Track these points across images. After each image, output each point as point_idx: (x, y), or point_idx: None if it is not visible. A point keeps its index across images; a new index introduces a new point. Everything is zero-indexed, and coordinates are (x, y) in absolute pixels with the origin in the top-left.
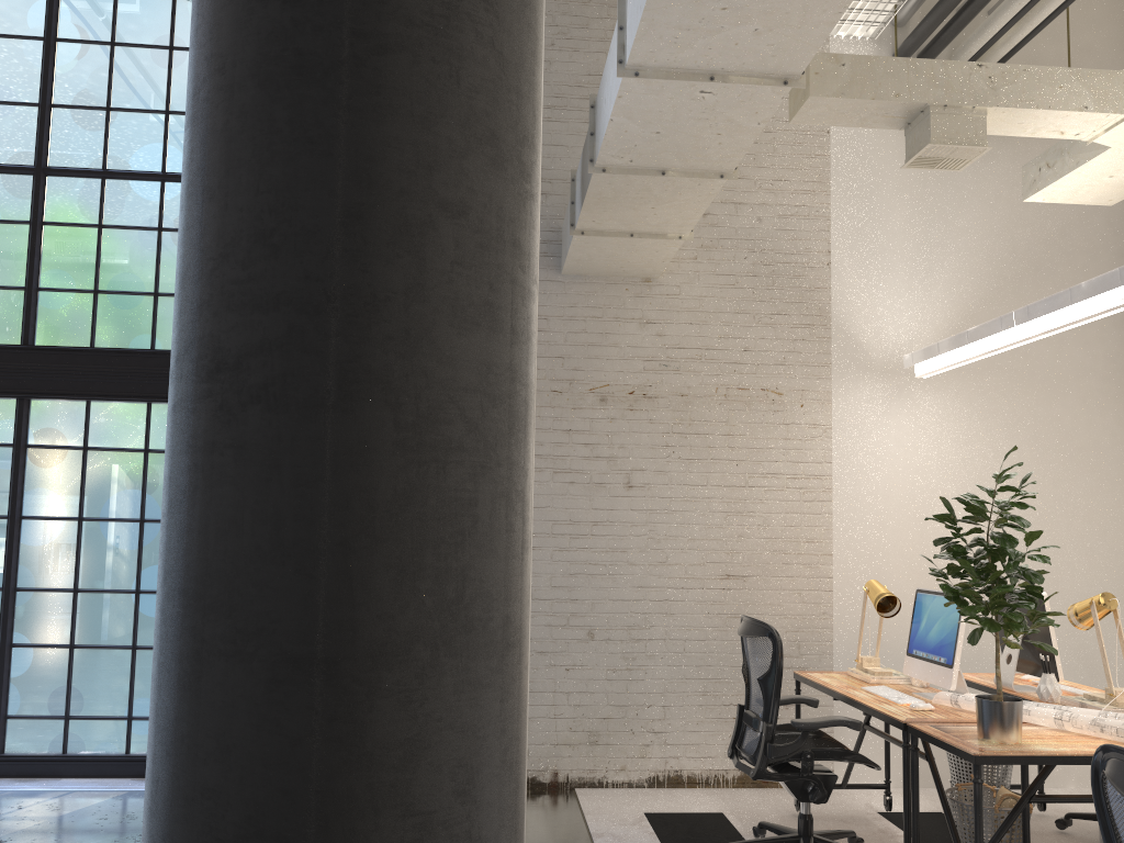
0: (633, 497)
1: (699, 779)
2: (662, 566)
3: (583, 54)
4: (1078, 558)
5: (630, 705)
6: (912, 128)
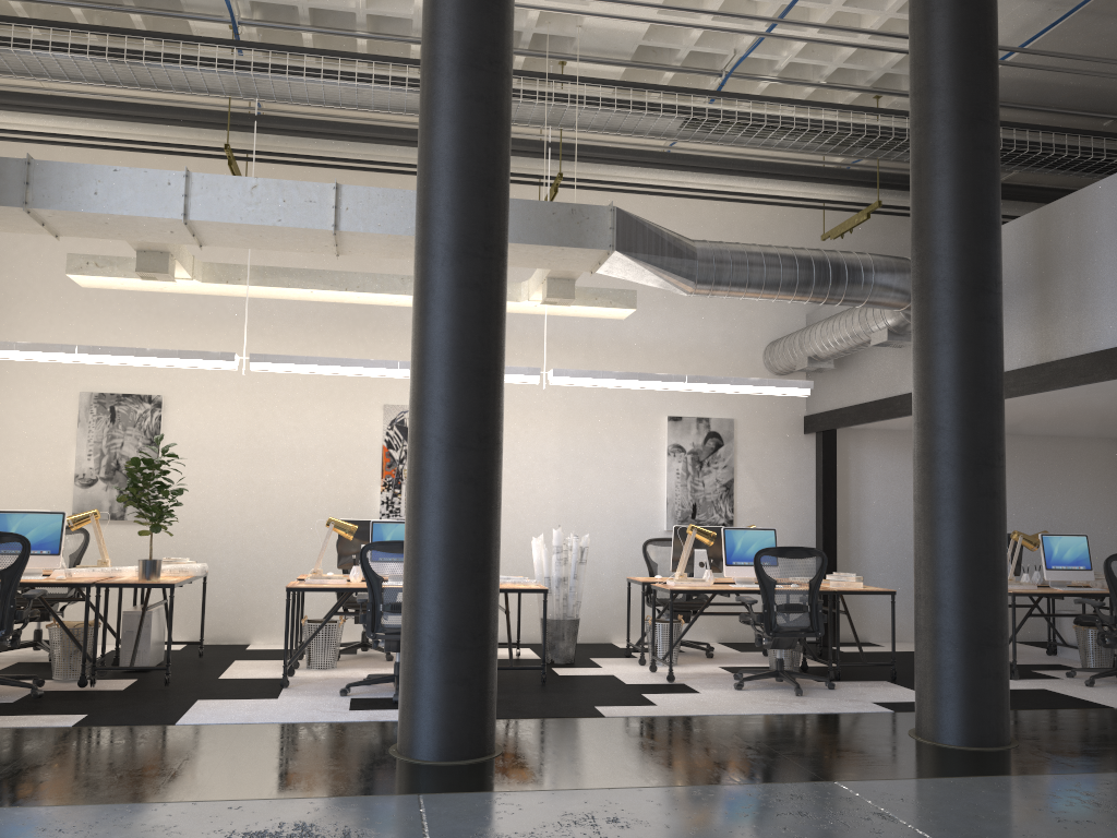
0: None
1: None
2: None
3: None
4: None
5: None
6: (147, 255)
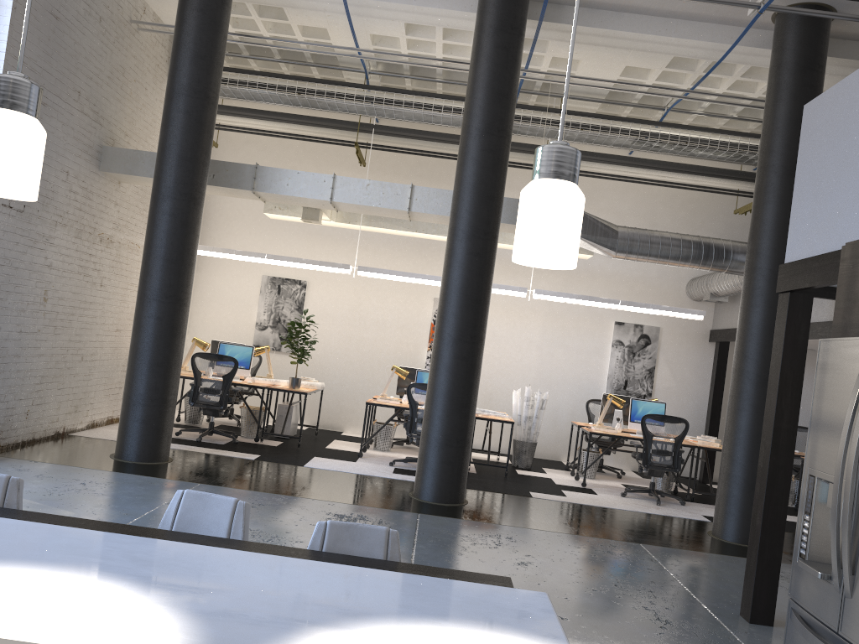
0: (101, 291)
1: (98, 423)
2: (103, 325)
3: (121, 53)
4: None
5: (87, 392)
6: (308, 210)
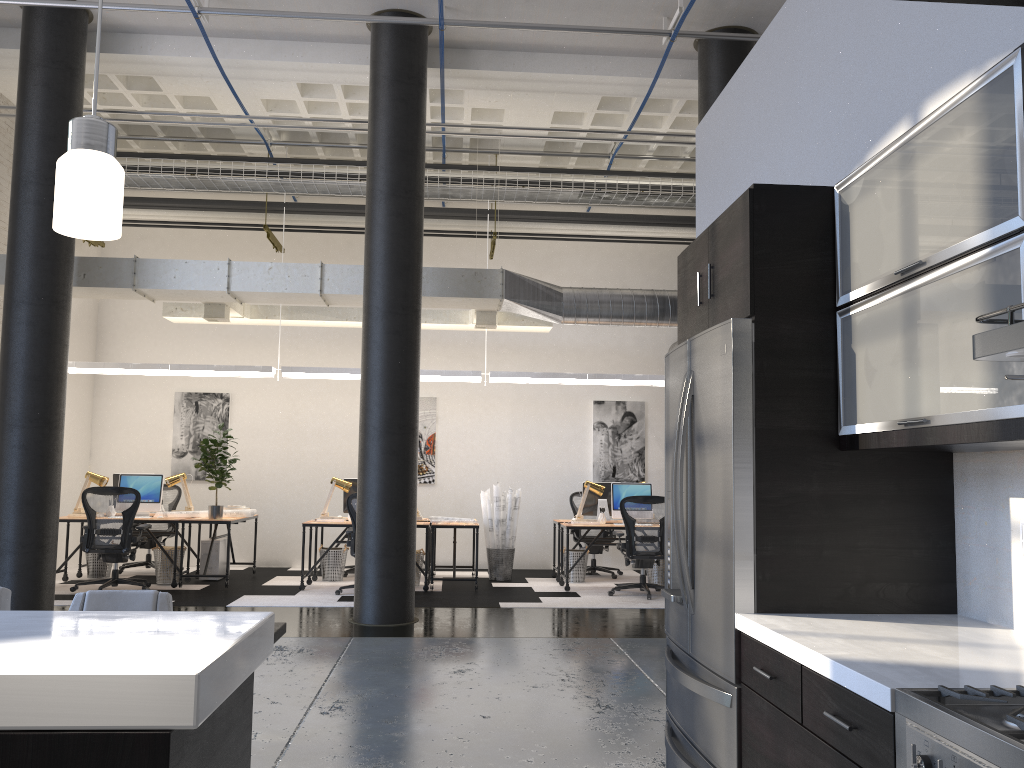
0: None
1: None
2: None
3: None
4: (76, 461)
5: None
6: (211, 306)
